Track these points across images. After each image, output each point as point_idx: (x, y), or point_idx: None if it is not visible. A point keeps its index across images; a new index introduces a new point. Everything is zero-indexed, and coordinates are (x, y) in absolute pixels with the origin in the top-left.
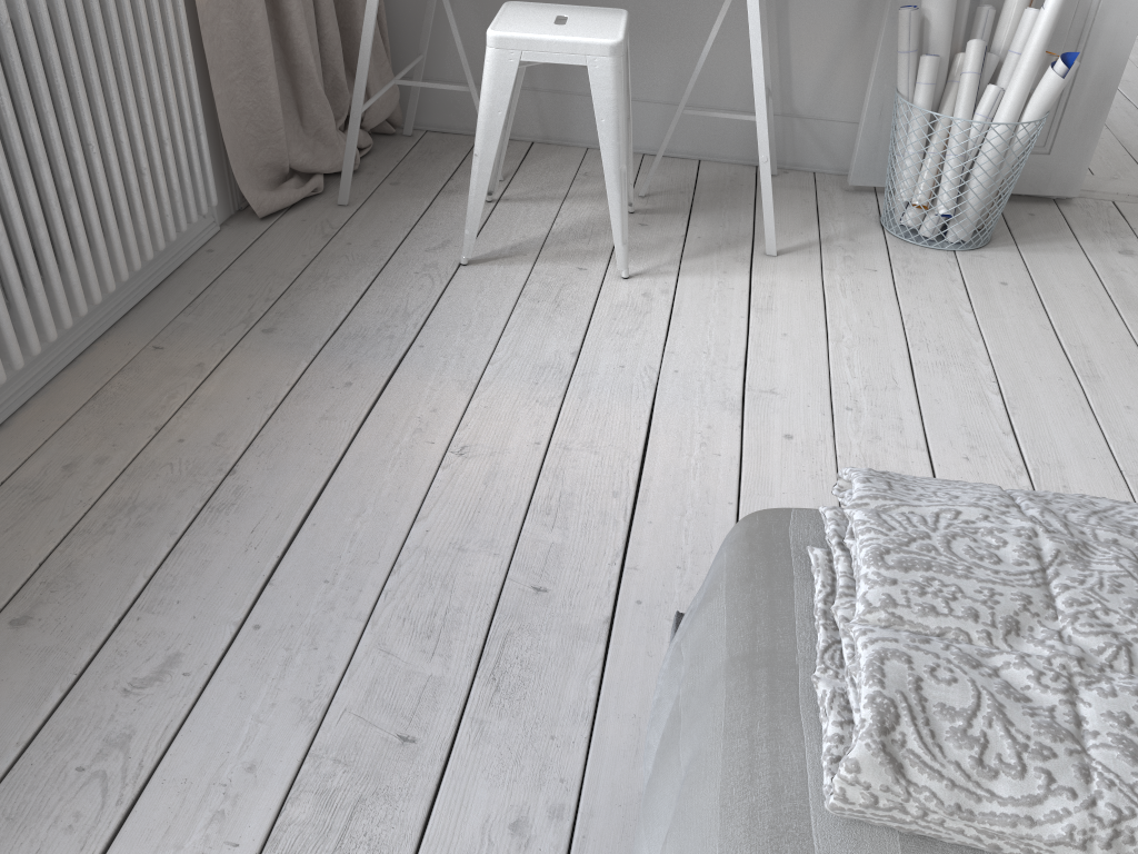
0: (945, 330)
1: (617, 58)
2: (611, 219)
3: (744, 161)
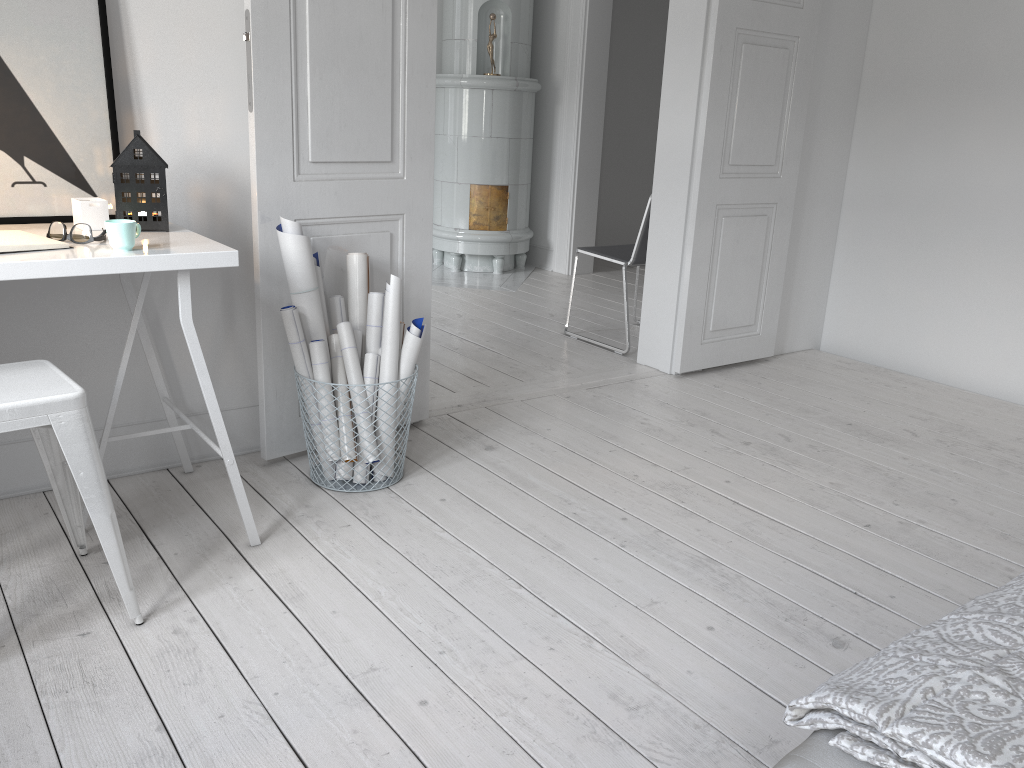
0: (442, 553)
1: (84, 408)
2: (113, 569)
3: (153, 468)
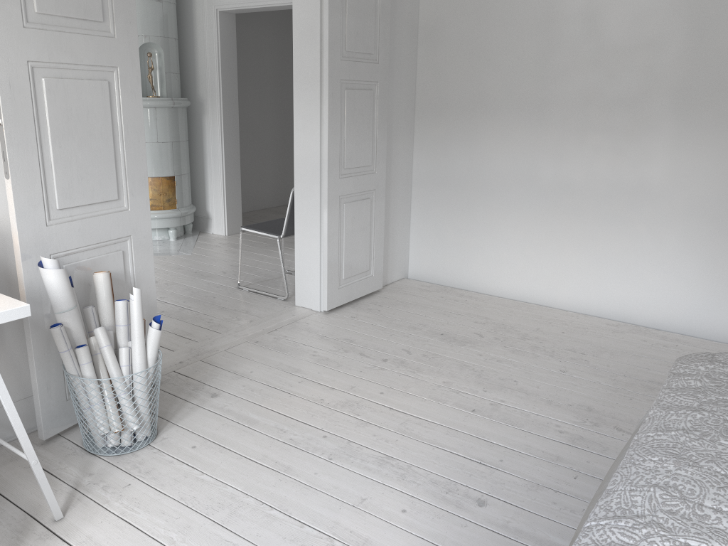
0: (208, 493)
1: None
2: None
3: None
